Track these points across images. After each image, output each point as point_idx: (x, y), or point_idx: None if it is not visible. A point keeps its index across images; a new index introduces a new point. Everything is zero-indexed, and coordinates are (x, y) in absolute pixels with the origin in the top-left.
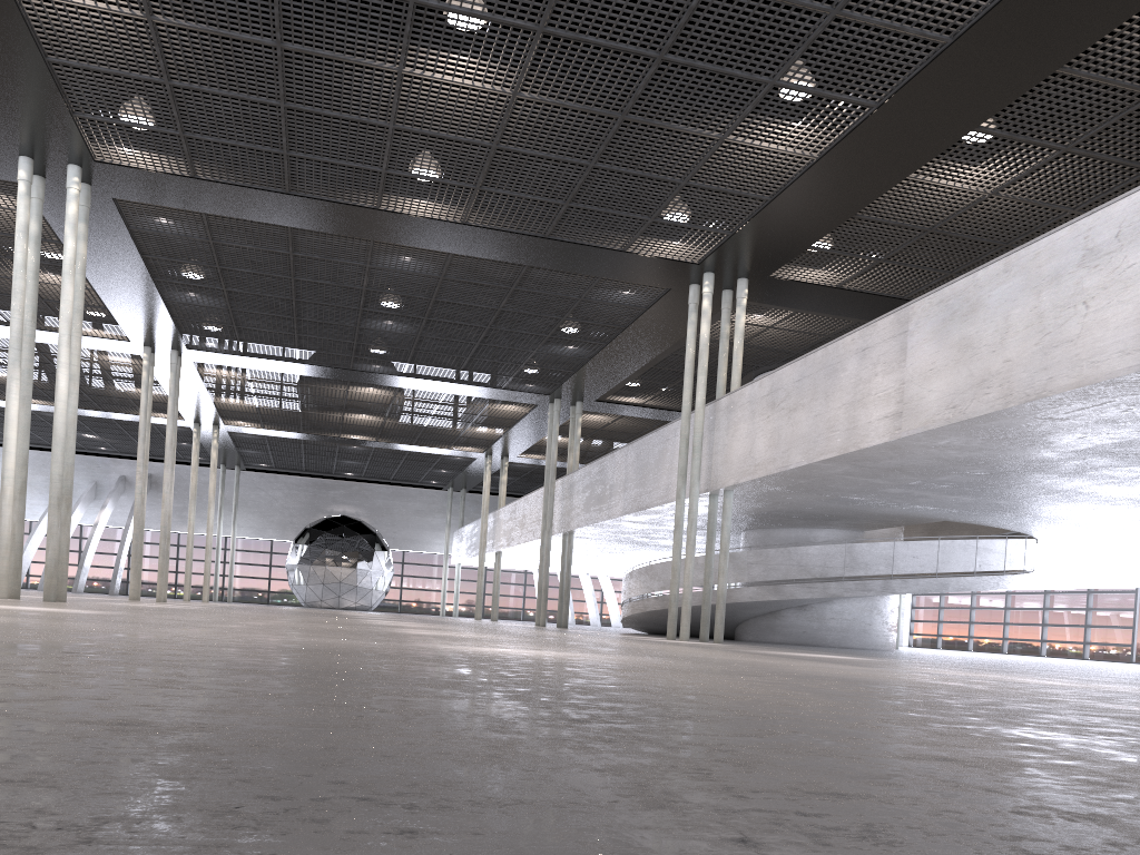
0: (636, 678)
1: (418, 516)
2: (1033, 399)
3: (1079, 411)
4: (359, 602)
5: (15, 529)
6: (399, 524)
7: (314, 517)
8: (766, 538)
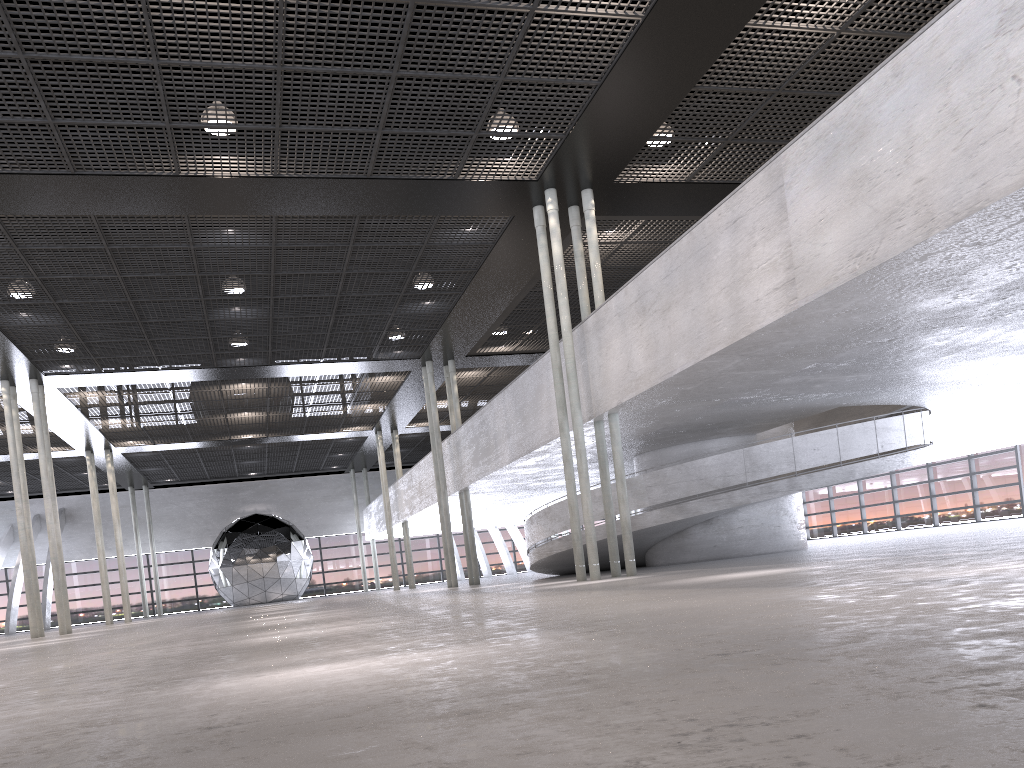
0: None
1: (326, 501)
2: (965, 216)
3: (1018, 225)
4: (285, 593)
5: None
6: (310, 513)
7: (228, 520)
8: (659, 459)
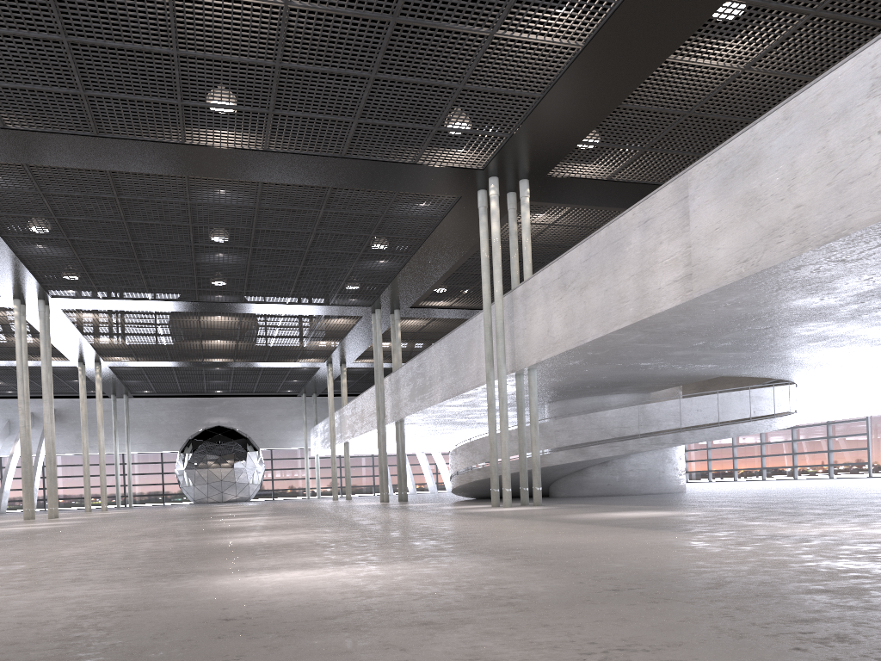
0: None
1: (279, 419)
2: (832, 239)
3: (875, 248)
4: (238, 495)
5: None
6: (265, 428)
7: (194, 429)
8: (567, 407)
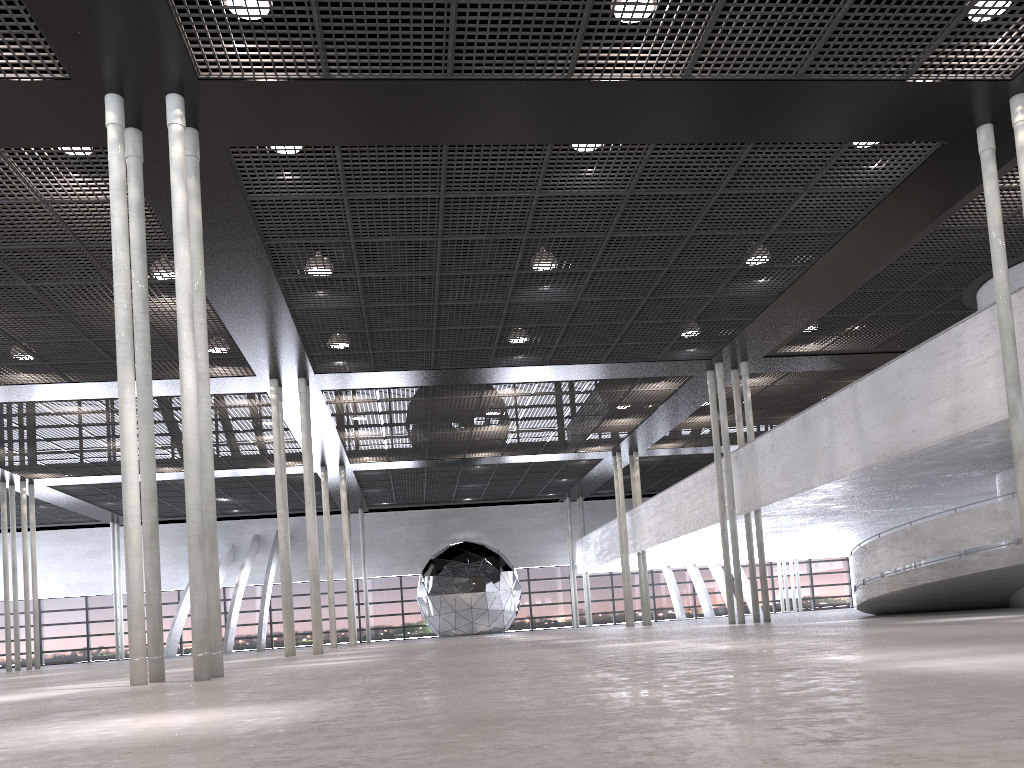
0: None
1: (537, 531)
2: None
3: None
4: (491, 625)
5: (148, 587)
6: (520, 542)
7: (437, 547)
8: None
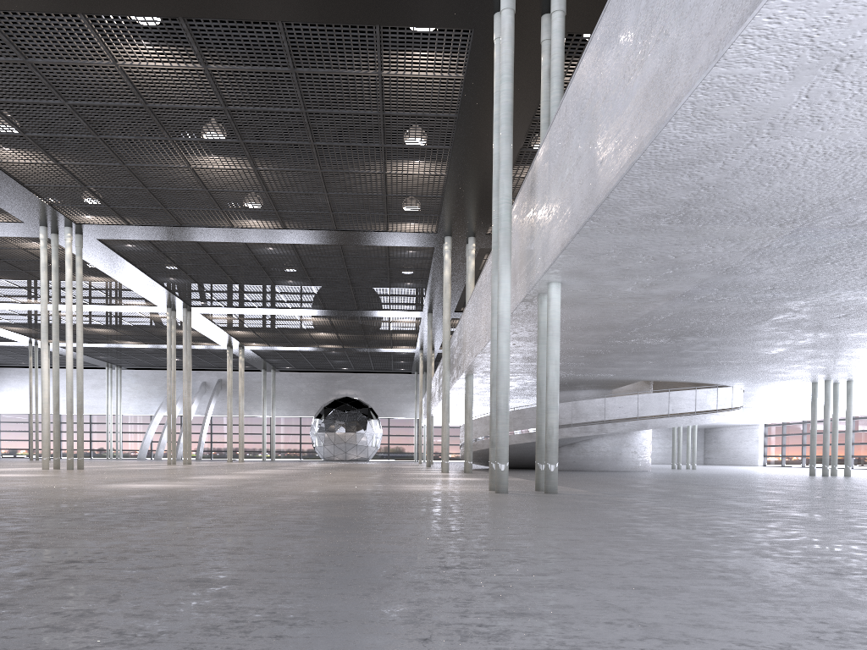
0: (77, 494)
1: (396, 393)
2: None
3: None
4: (359, 456)
5: (54, 430)
6: (384, 400)
7: (327, 399)
8: None
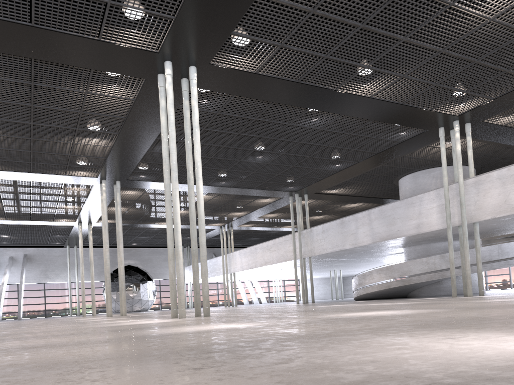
0: None
1: (165, 261)
2: None
3: None
4: (142, 307)
5: (172, 277)
6: (156, 266)
7: (114, 267)
8: (428, 247)
